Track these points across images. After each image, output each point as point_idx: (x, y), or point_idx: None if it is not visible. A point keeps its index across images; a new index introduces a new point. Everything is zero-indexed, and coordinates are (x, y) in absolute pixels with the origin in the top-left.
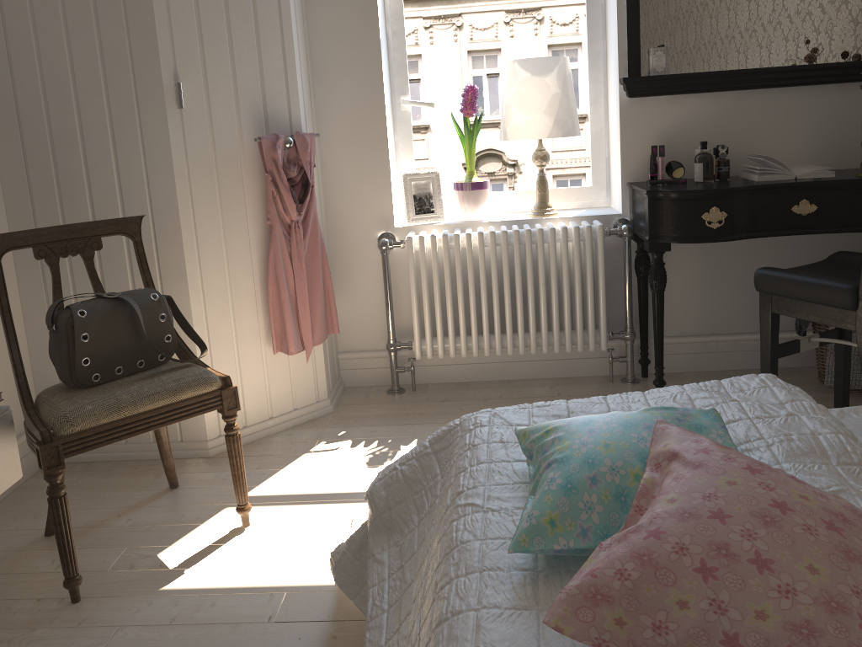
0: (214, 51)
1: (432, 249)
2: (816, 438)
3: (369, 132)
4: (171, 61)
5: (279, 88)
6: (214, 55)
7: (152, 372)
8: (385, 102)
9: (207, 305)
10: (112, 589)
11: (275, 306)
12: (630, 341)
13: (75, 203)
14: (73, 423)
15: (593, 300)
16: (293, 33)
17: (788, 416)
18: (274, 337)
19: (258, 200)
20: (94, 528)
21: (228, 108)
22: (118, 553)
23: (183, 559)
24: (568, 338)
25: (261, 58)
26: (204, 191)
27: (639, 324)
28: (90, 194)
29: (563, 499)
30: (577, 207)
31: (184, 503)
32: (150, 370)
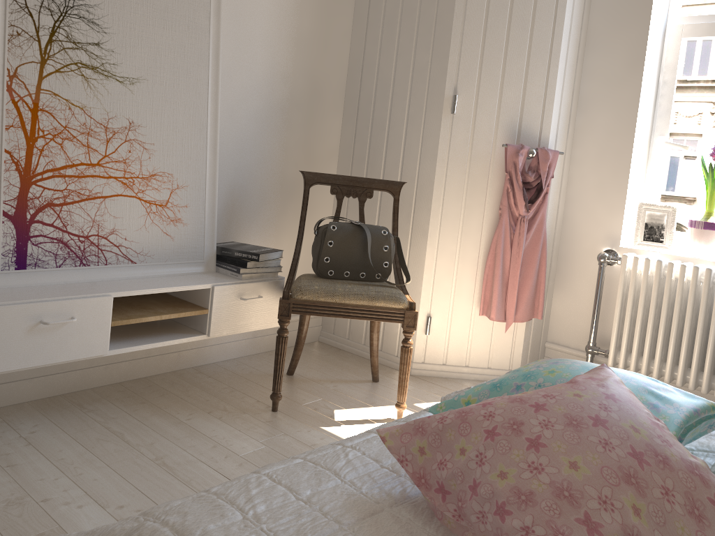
0: (488, 76)
1: (643, 271)
2: None
3: (614, 161)
4: (454, 79)
5: (536, 110)
6: (488, 79)
7: (367, 283)
8: (634, 137)
9: (437, 261)
10: (296, 414)
11: (489, 278)
12: None
13: (374, 169)
14: (303, 293)
15: None
16: (558, 69)
17: None
18: (482, 302)
19: (497, 193)
20: (313, 382)
21: (489, 119)
22: (314, 399)
23: (346, 419)
24: None
25: (525, 86)
26: (455, 177)
27: None
28: (384, 165)
29: (486, 391)
30: None
31: (373, 392)
32: (367, 282)
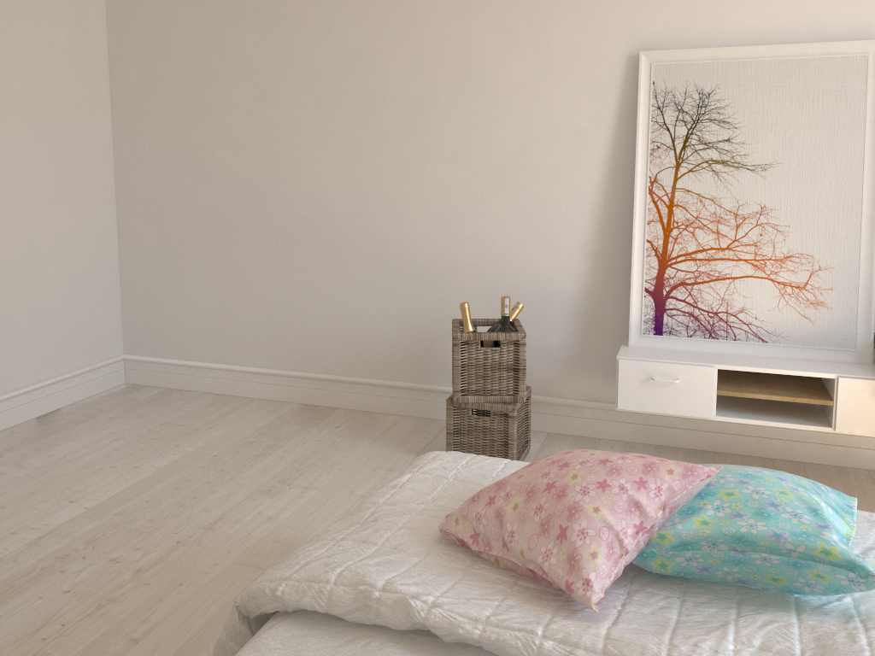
0: None
1: None
2: None
3: None
4: None
5: None
6: None
7: None
8: None
9: None
10: None
11: None
12: None
13: None
14: None
15: None
16: None
17: None
18: None
19: None
20: None
21: None
22: None
23: None
24: None
25: None
26: None
27: None
28: None
29: None
30: None
31: None
32: None
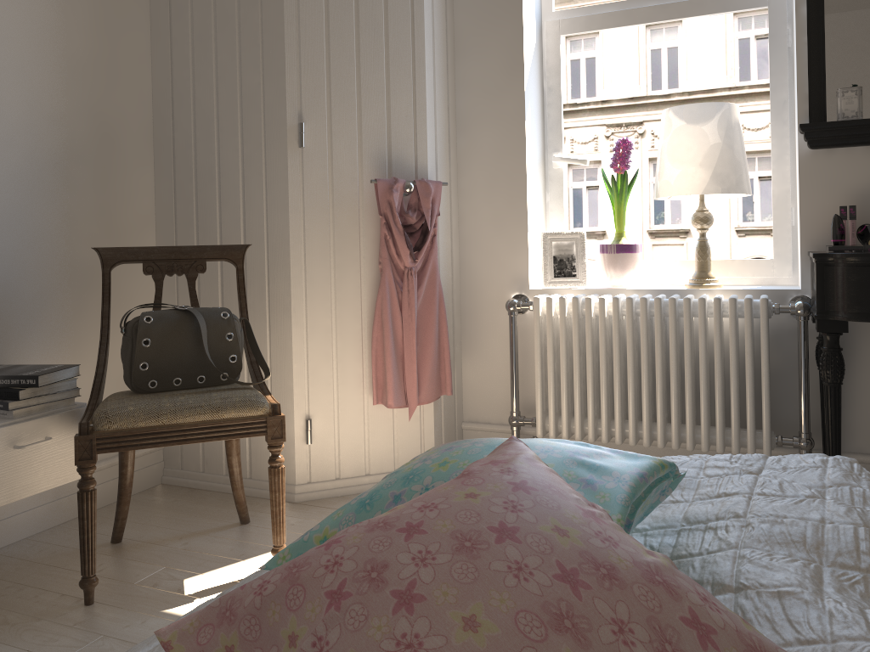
0: (341, 95)
1: (560, 313)
2: (820, 526)
3: (508, 186)
4: (297, 102)
5: (407, 133)
6: (340, 99)
7: (209, 389)
8: (525, 155)
9: (309, 343)
10: (124, 600)
11: (379, 354)
12: (805, 451)
13: (207, 234)
14: (111, 420)
15: (752, 390)
16: (426, 81)
17: (808, 498)
18: (375, 386)
19: (374, 244)
20: (153, 544)
21: (350, 150)
22: (154, 570)
23: (202, 589)
24: (719, 435)
25: (389, 104)
26: (317, 229)
27: (821, 431)
28: (220, 226)
29: (351, 515)
30: (755, 284)
31: (242, 538)
32: (210, 387)
